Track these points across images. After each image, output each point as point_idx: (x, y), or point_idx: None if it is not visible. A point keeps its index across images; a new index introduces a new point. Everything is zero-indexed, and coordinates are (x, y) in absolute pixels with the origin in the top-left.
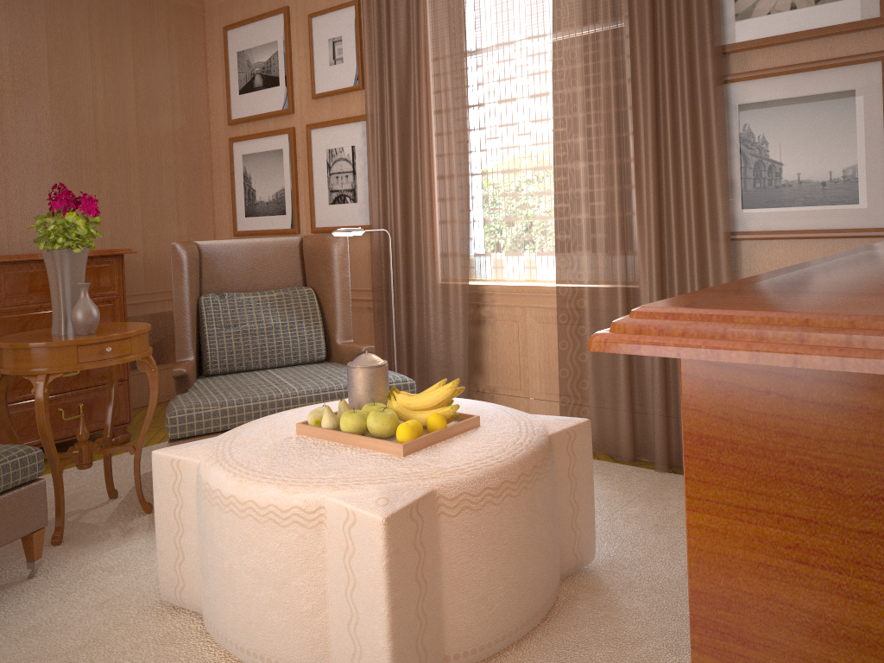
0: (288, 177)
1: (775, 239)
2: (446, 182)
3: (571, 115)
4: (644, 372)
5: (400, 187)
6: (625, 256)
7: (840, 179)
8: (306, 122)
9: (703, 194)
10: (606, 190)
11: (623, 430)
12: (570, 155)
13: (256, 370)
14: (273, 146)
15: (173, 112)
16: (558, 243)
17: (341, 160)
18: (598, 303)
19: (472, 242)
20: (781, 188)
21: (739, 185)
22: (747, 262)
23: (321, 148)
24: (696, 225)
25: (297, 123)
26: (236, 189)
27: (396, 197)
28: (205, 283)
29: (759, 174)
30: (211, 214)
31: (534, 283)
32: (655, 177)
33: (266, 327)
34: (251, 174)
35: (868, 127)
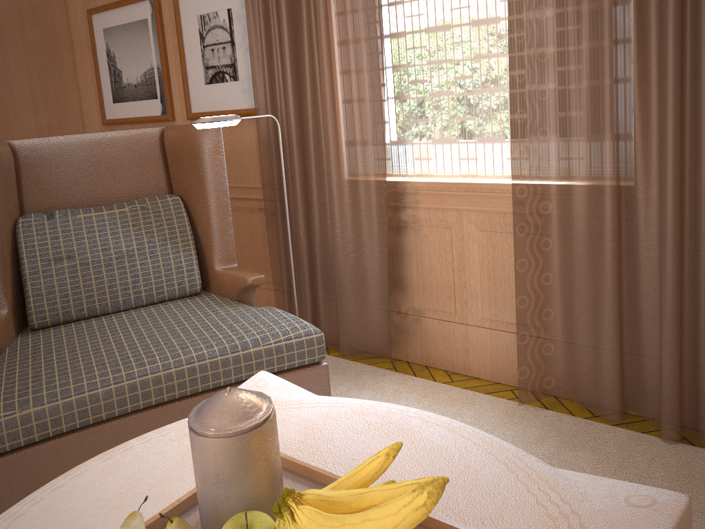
0: (156, 53)
1: None
2: (351, 48)
3: None
4: (640, 303)
5: (291, 58)
6: (618, 143)
7: None
8: None
9: None
10: (589, 47)
11: (610, 380)
12: None
13: (105, 315)
14: (135, 16)
15: None
16: (515, 125)
17: (216, 27)
18: (573, 208)
19: (387, 126)
20: None
21: None
22: None
23: (191, 15)
24: None
25: None
26: (101, 70)
27: (286, 71)
28: (27, 198)
29: None
30: (76, 101)
31: (474, 179)
32: (679, 21)
33: (115, 256)
34: (115, 52)
35: None
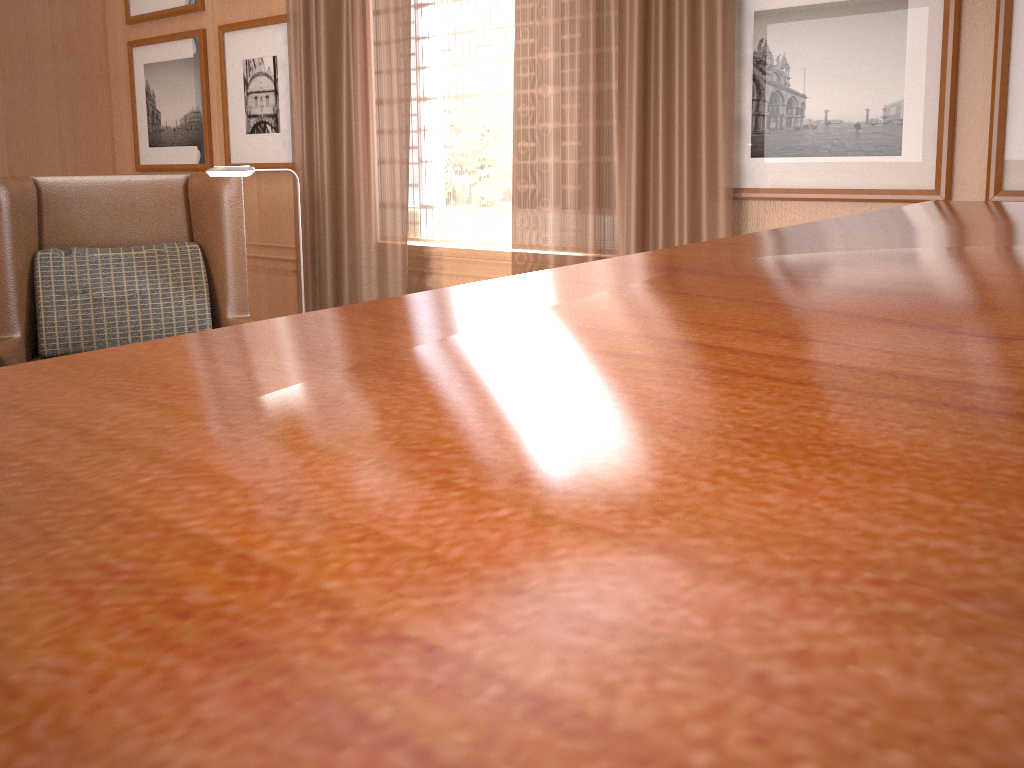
0: (198, 96)
1: (790, 200)
2: (384, 109)
3: (540, 20)
4: None
5: (327, 114)
6: (600, 216)
7: (879, 120)
8: (218, 22)
9: (701, 135)
10: (580, 126)
11: None
12: (536, 77)
13: None
14: (179, 54)
15: (51, 4)
16: (517, 195)
17: (260, 74)
18: None
19: (417, 189)
20: (802, 130)
21: (749, 124)
22: (753, 230)
23: (236, 59)
24: (689, 178)
25: (208, 23)
26: (138, 110)
27: (322, 126)
28: (47, 234)
29: (775, 110)
30: (108, 142)
31: (491, 247)
32: (640, 110)
33: (128, 295)
34: (155, 91)
35: (922, 48)
